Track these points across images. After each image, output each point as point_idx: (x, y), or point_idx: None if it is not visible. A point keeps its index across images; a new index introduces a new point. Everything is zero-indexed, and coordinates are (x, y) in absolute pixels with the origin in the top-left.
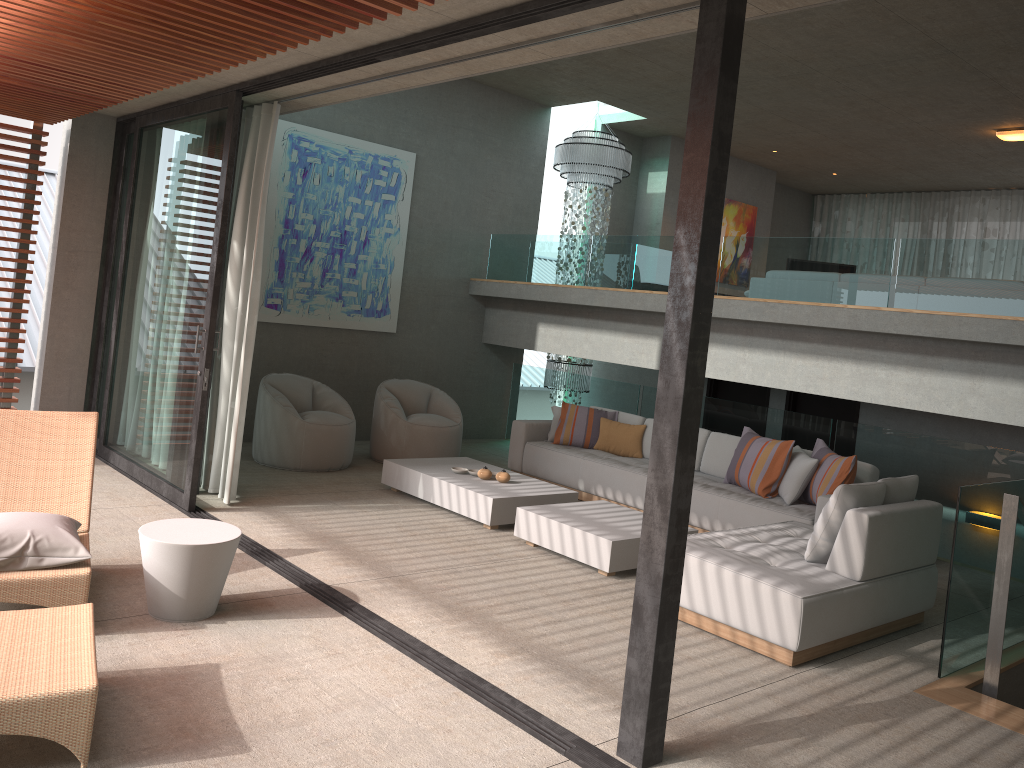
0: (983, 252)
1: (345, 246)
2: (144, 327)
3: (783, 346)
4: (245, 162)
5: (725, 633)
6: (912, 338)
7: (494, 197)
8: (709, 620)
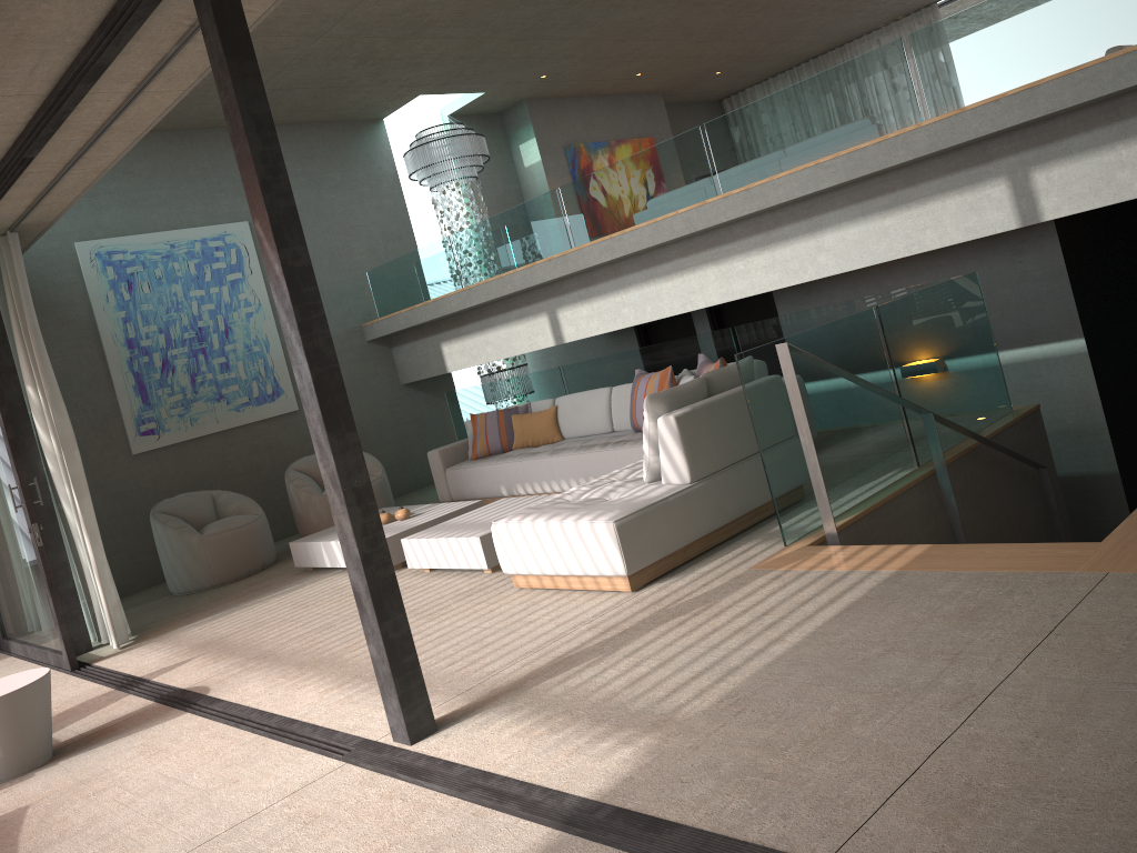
0: (775, 107)
1: (206, 343)
2: None
3: (650, 274)
4: (8, 303)
5: (576, 584)
6: (751, 218)
7: (355, 233)
8: (561, 577)
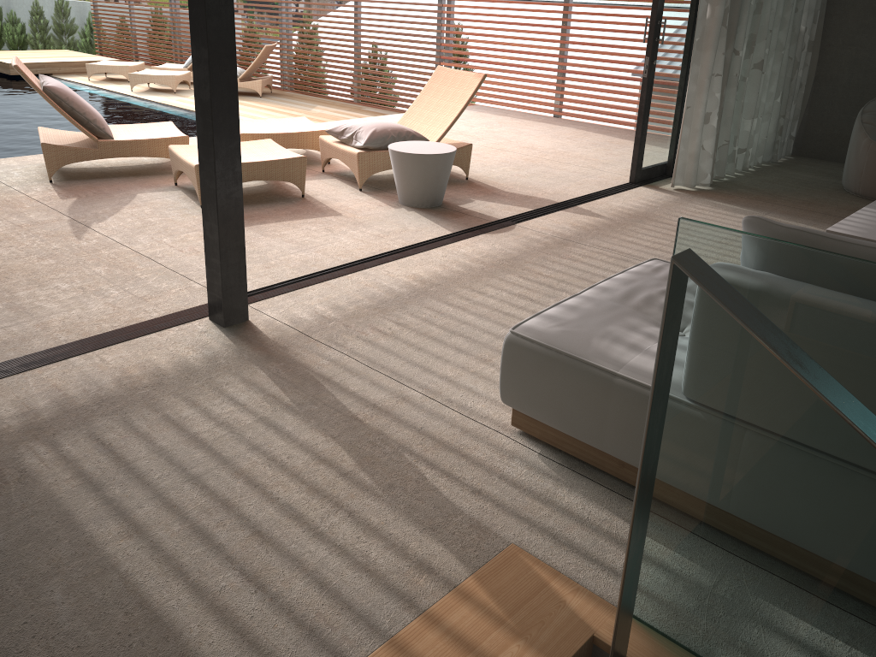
0: None
1: None
2: None
3: None
4: None
5: None
6: None
7: None
8: None
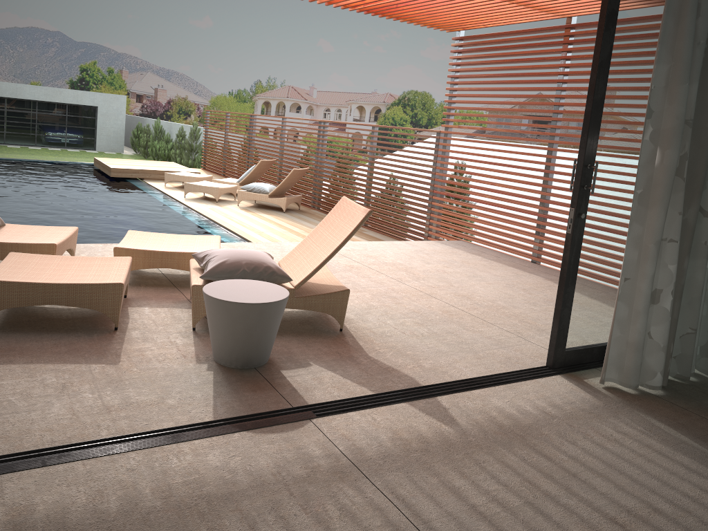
0: None
1: None
2: None
3: None
4: None
5: None
6: None
7: None
8: None
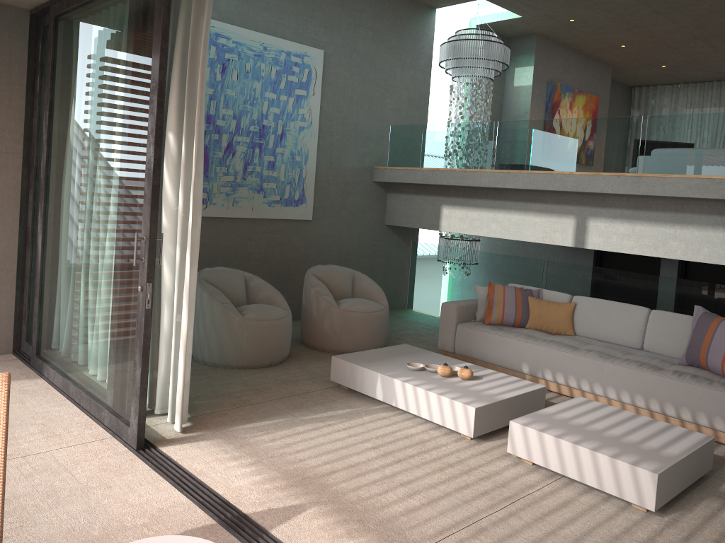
0: None
1: (264, 140)
2: (72, 232)
3: (722, 222)
4: (177, 42)
5: None
6: None
7: (391, 91)
8: None
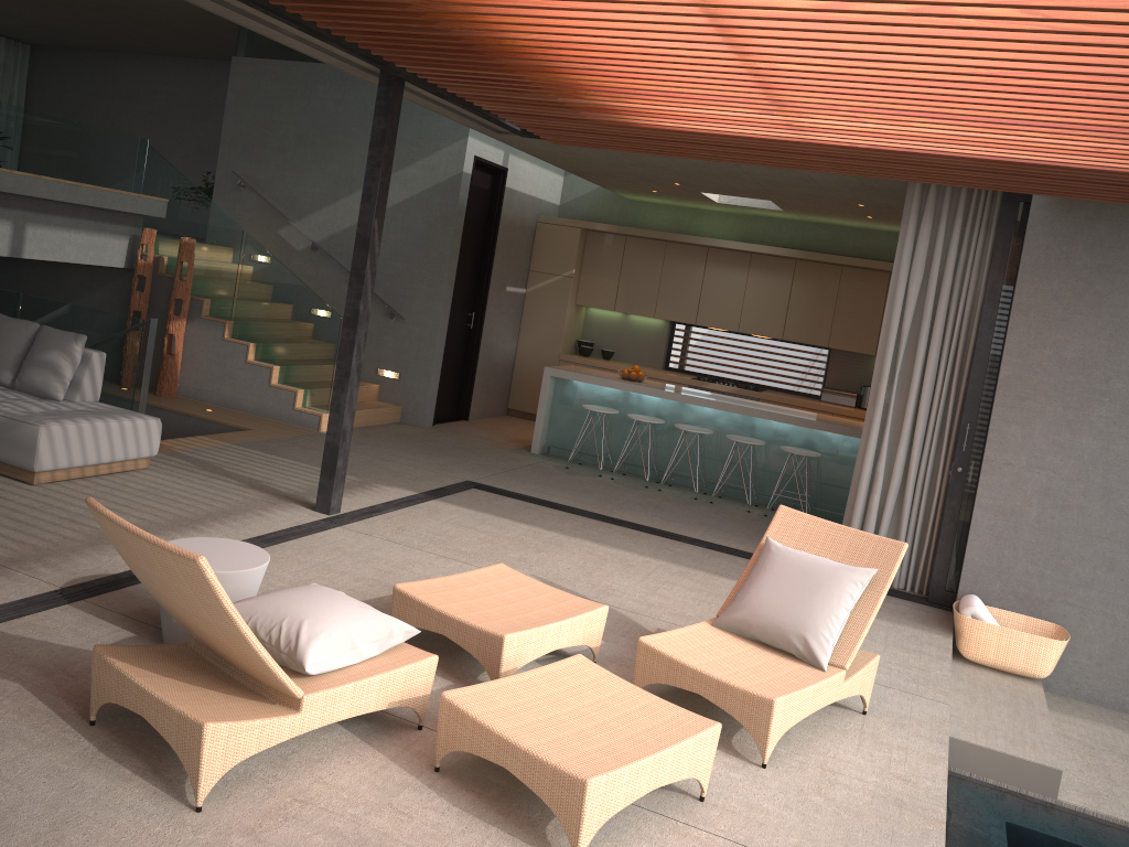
0: None
1: None
2: None
3: None
4: None
5: (104, 470)
6: None
7: None
8: (92, 467)
